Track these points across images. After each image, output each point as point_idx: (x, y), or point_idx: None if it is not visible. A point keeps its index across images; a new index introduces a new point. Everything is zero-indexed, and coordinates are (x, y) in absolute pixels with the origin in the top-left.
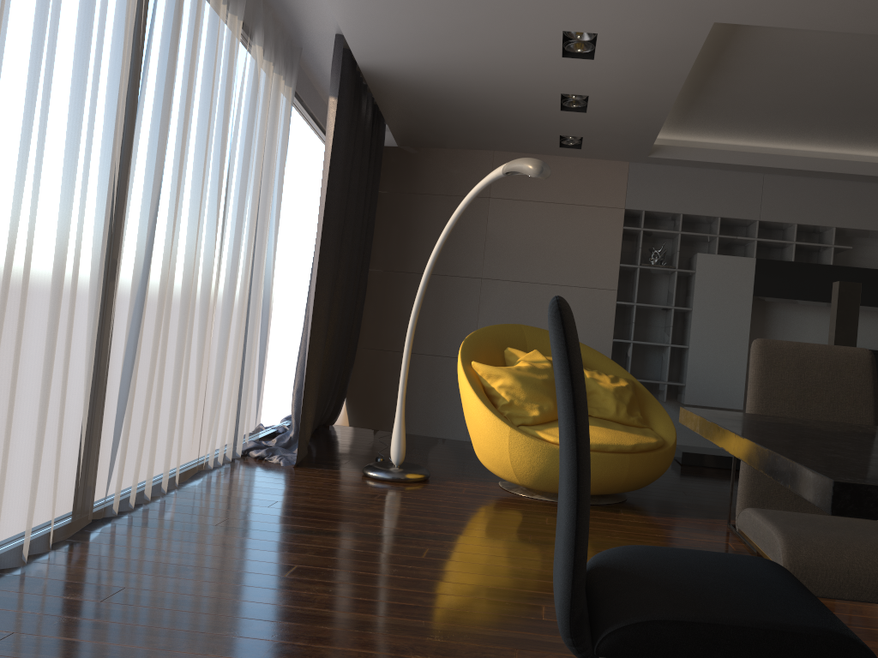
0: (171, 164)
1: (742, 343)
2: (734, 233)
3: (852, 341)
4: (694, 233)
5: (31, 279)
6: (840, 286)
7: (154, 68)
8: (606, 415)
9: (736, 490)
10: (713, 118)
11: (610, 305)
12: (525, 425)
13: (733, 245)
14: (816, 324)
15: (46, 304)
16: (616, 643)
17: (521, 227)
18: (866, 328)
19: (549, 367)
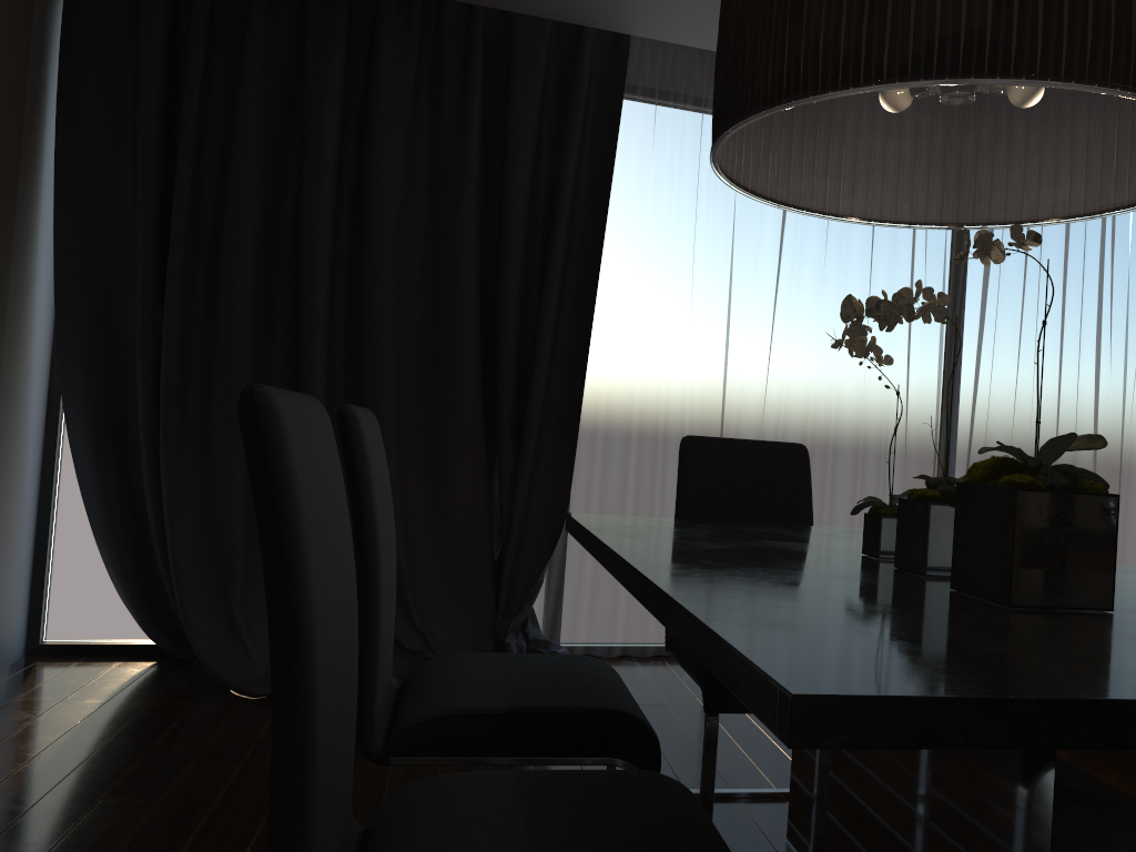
0: (1007, 350)
1: None
2: None
3: None
4: None
5: (838, 456)
6: None
7: (971, 276)
8: None
9: None
10: None
11: None
12: None
13: None
14: None
15: (846, 473)
16: (666, 638)
17: None
18: None
19: None
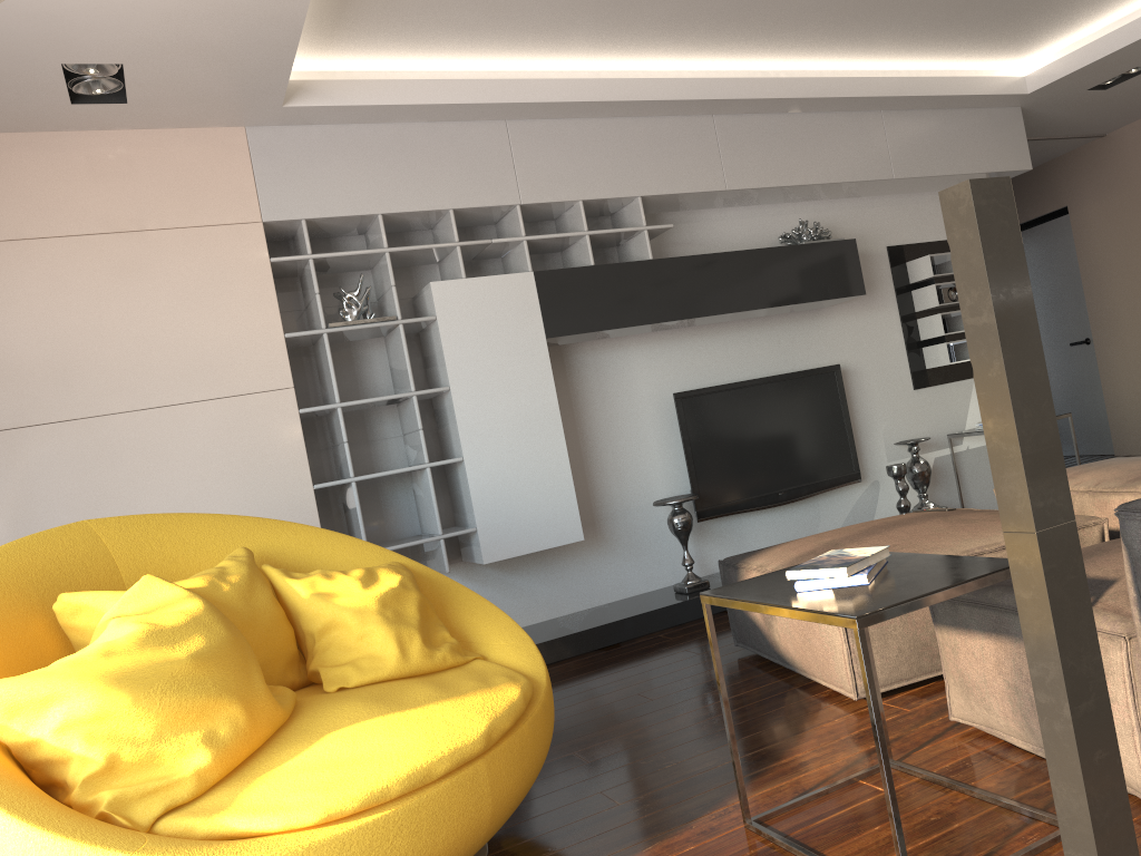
0: None
1: (553, 426)
2: (478, 239)
3: (1031, 325)
4: (415, 246)
5: None
6: (975, 192)
7: None
8: (381, 670)
9: (654, 699)
10: (404, 1)
11: (289, 420)
12: (177, 806)
13: (482, 260)
14: (645, 363)
15: None
16: None
17: (30, 300)
18: (715, 352)
19: (200, 612)
